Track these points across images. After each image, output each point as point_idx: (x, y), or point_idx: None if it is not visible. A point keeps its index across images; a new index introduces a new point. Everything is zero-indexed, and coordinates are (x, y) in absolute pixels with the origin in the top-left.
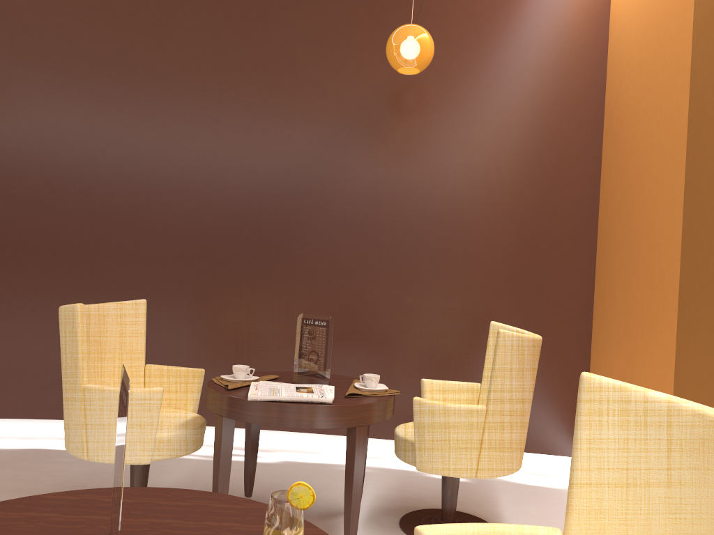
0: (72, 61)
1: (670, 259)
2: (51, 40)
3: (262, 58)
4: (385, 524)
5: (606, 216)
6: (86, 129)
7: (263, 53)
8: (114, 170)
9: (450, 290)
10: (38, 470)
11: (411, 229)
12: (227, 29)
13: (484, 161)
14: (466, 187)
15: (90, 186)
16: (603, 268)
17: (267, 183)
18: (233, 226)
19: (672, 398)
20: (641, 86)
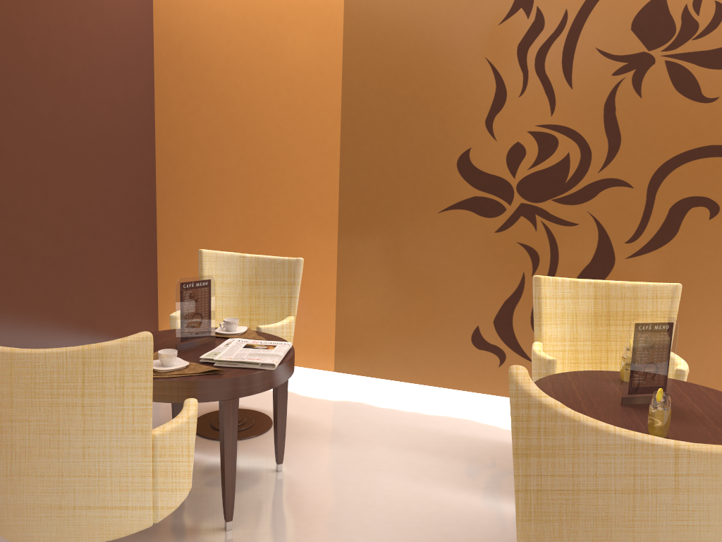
0: None
1: (322, 192)
2: None
3: None
4: (210, 445)
5: (180, 142)
6: None
7: None
8: None
9: (60, 220)
10: None
11: (18, 151)
12: None
13: (76, 74)
14: (63, 103)
15: None
16: (178, 186)
17: None
18: None
19: (560, 277)
20: (248, 48)
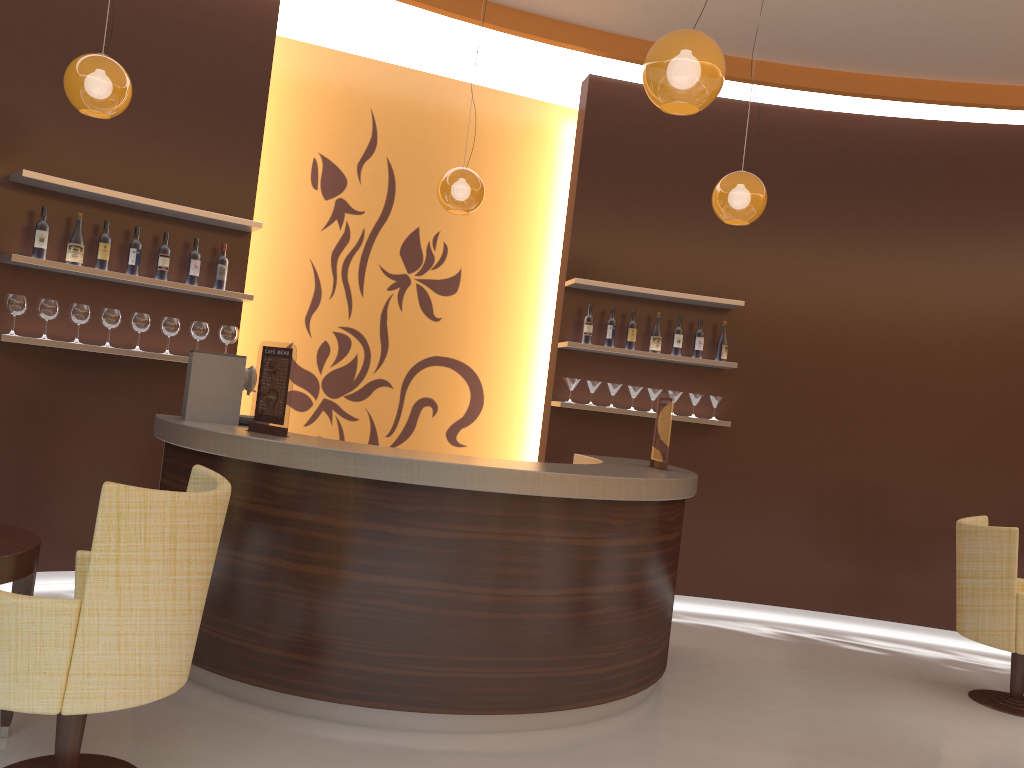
0: (828, 274)
1: None
2: (811, 255)
3: (1017, 271)
4: None
5: None
6: (839, 338)
7: (1019, 267)
8: (864, 377)
9: None
10: (856, 655)
11: None
12: (981, 242)
13: None
14: None
15: (841, 391)
16: None
17: (1019, 395)
18: (982, 436)
19: None
20: None
